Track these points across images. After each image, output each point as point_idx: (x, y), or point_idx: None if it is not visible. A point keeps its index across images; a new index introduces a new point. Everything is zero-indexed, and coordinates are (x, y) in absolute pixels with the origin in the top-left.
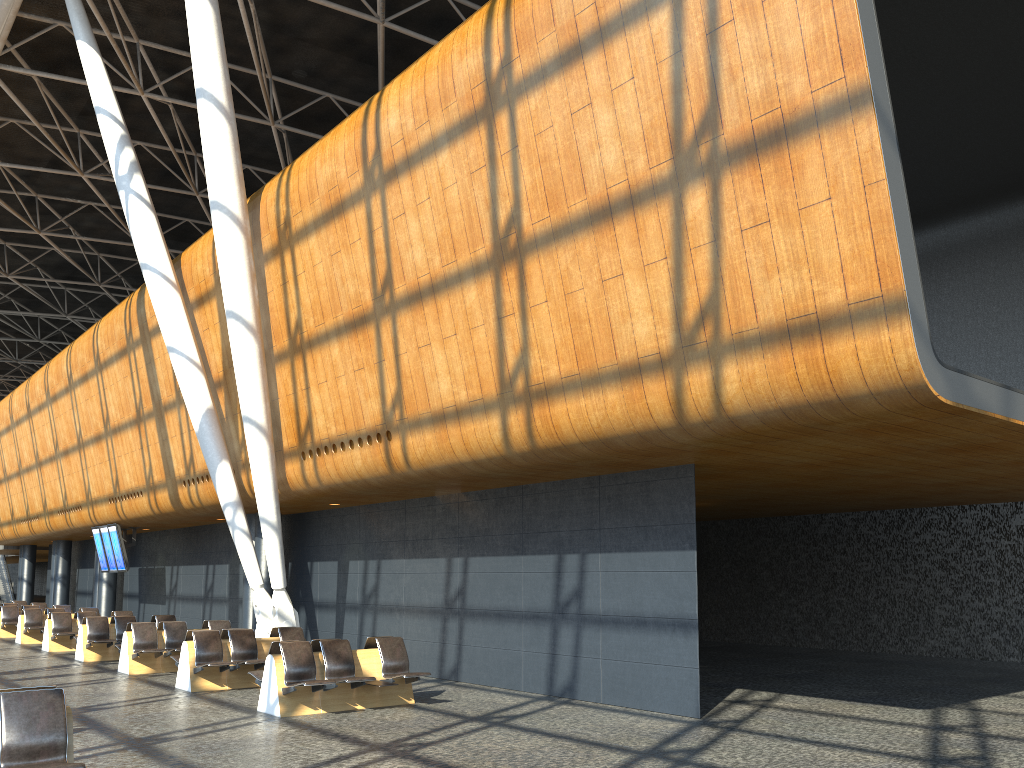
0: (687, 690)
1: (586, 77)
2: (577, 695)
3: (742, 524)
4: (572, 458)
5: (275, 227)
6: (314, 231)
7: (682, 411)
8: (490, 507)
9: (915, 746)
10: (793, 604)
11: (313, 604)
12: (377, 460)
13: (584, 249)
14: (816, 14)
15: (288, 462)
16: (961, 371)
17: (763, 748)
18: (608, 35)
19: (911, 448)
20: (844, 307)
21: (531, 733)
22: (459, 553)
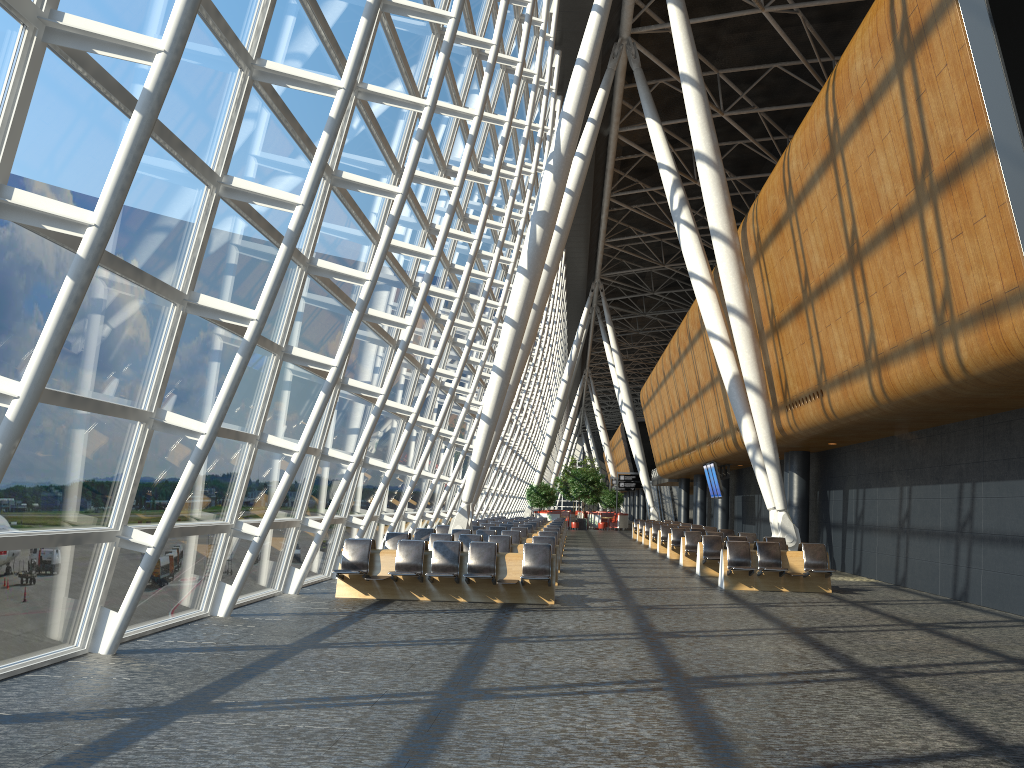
0: None
1: (870, 131)
2: (968, 599)
3: None
4: (918, 407)
5: (753, 240)
6: (770, 242)
7: (947, 372)
8: (923, 444)
9: None
10: None
11: (829, 524)
12: (819, 411)
13: (886, 254)
14: (959, 85)
15: (780, 413)
16: None
17: (1020, 633)
18: (875, 101)
19: None
20: (1003, 295)
21: (865, 610)
22: (906, 483)
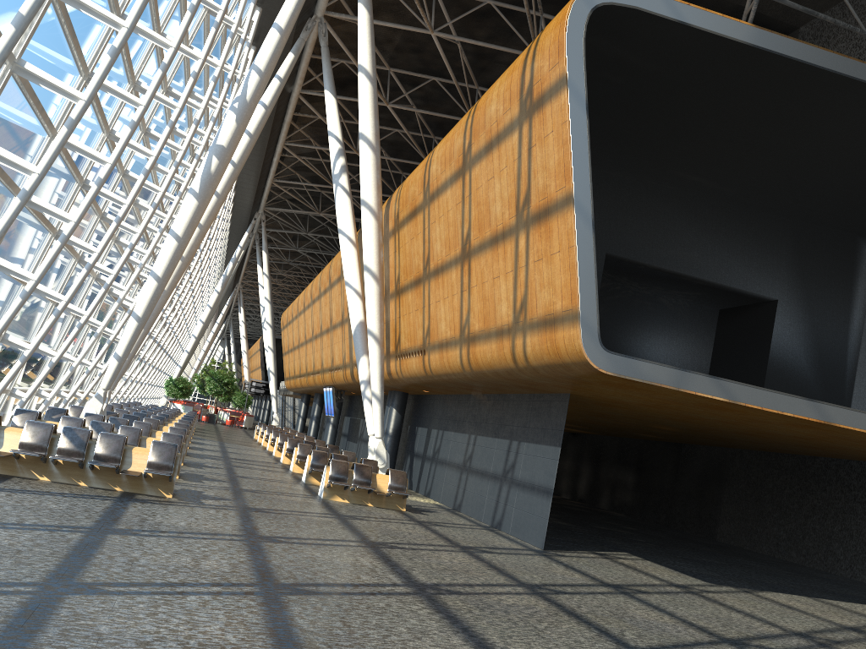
0: (541, 532)
1: (493, 161)
2: (501, 528)
3: (759, 455)
4: (491, 379)
5: (393, 217)
6: (406, 223)
7: (515, 359)
8: (490, 405)
9: (625, 582)
10: (781, 524)
11: (413, 454)
12: (420, 366)
13: (488, 258)
14: (558, 150)
15: (391, 360)
16: (629, 356)
17: (531, 561)
18: (500, 140)
19: (676, 401)
20: (561, 312)
21: (427, 530)
22: (474, 432)
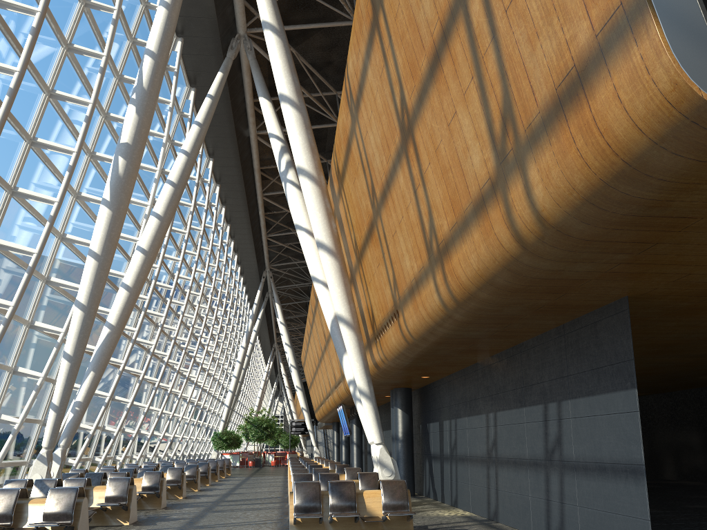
0: None
1: None
2: None
3: None
4: (489, 306)
5: (335, 175)
6: (345, 169)
7: (518, 232)
8: (504, 366)
9: None
10: None
11: (430, 456)
12: (398, 335)
13: (434, 102)
14: None
15: (372, 346)
16: None
17: None
18: None
19: None
20: (594, 42)
21: None
22: (491, 409)
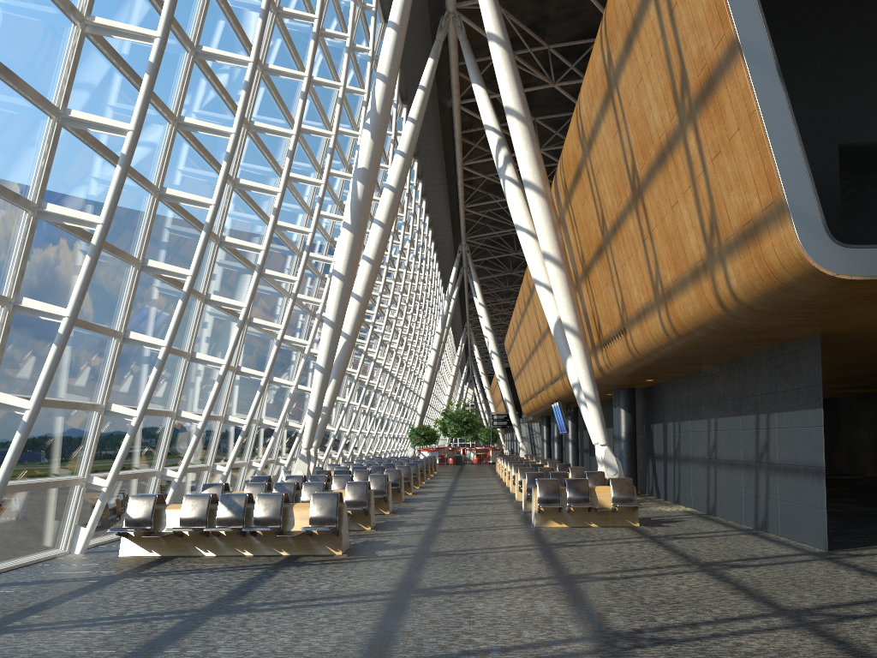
0: (820, 527)
1: (636, 59)
2: (768, 529)
3: None
4: (705, 340)
5: (562, 188)
6: (574, 189)
7: (721, 302)
8: (724, 377)
9: None
10: None
11: (654, 456)
12: (625, 349)
13: (661, 185)
14: None
15: (597, 353)
16: None
17: (805, 570)
18: (637, 26)
19: None
20: (761, 213)
21: (659, 547)
22: (712, 415)
